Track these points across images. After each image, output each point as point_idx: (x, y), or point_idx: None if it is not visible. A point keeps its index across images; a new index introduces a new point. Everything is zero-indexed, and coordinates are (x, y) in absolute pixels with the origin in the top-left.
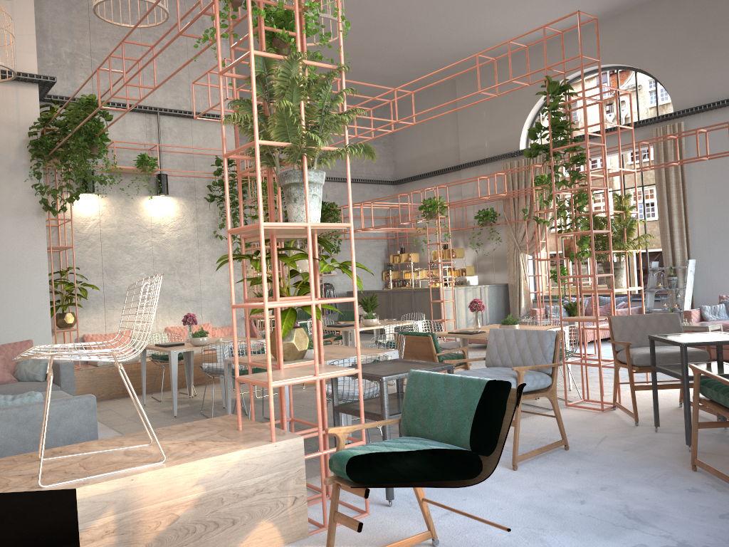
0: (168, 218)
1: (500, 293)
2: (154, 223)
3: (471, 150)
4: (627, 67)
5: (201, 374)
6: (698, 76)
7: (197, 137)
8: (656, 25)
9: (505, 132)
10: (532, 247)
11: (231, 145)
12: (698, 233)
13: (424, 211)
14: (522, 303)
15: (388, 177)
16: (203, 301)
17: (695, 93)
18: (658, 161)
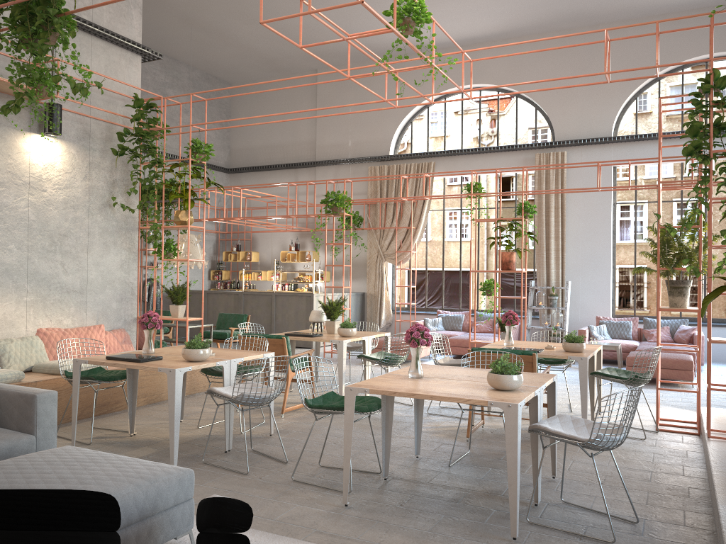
0: (53, 169)
1: (358, 302)
2: (33, 173)
3: (331, 147)
4: (509, 91)
5: (107, 399)
6: (581, 112)
7: (98, 62)
8: (545, 57)
9: (373, 134)
10: (398, 256)
11: (136, 85)
12: (570, 257)
13: (328, 206)
14: (383, 314)
15: (222, 163)
16: (89, 293)
17: (577, 127)
18: (539, 185)
